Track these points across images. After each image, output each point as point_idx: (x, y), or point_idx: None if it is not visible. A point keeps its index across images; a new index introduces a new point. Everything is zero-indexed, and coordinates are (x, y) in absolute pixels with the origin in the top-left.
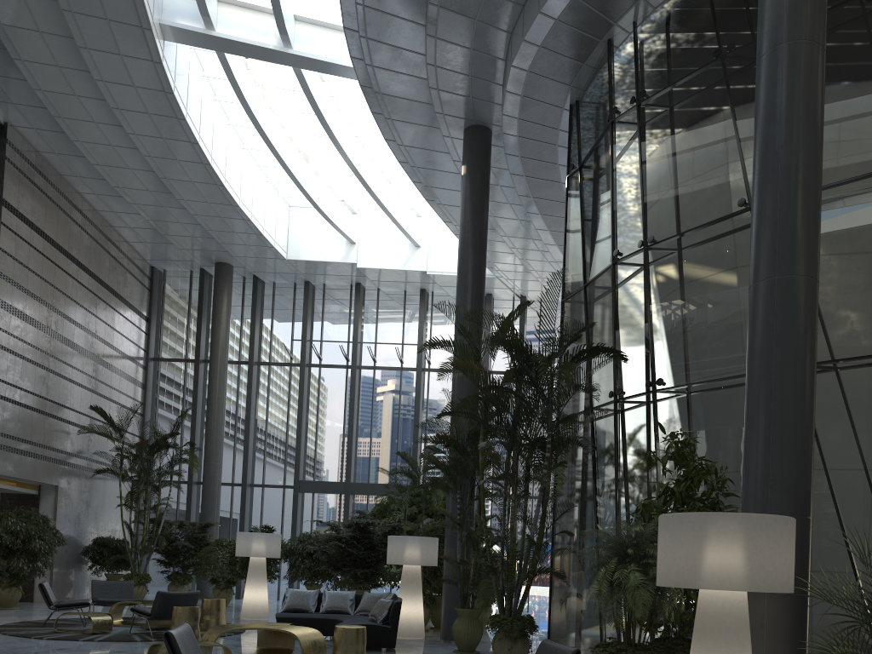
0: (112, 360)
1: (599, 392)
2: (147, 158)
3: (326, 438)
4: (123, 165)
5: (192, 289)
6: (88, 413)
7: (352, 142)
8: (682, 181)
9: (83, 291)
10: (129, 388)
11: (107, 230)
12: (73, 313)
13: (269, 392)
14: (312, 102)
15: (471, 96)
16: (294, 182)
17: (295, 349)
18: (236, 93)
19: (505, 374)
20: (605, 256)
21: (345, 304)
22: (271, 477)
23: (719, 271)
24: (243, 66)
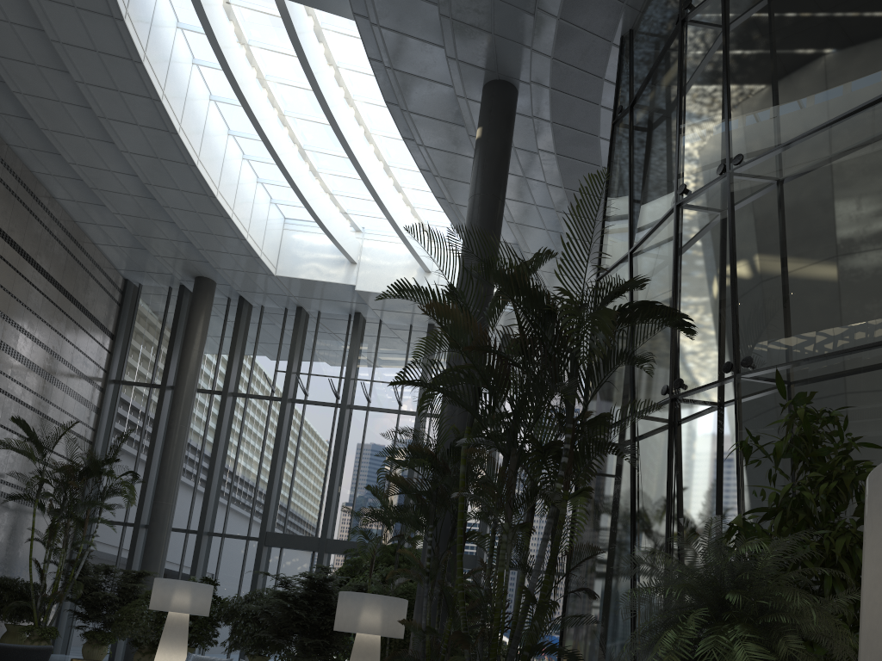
0: (56, 372)
1: (645, 391)
2: (102, 121)
3: (303, 485)
4: (77, 132)
5: (169, 307)
6: (11, 427)
7: (352, 126)
8: (792, 70)
9: (24, 284)
10: (77, 409)
11: (68, 224)
12: (5, 306)
13: (243, 428)
14: (300, 56)
15: (493, 32)
16: (283, 174)
17: (279, 381)
18: (208, 37)
19: (508, 347)
20: (663, 201)
21: (341, 335)
22: (233, 525)
23: (854, 184)
24: (221, 8)
